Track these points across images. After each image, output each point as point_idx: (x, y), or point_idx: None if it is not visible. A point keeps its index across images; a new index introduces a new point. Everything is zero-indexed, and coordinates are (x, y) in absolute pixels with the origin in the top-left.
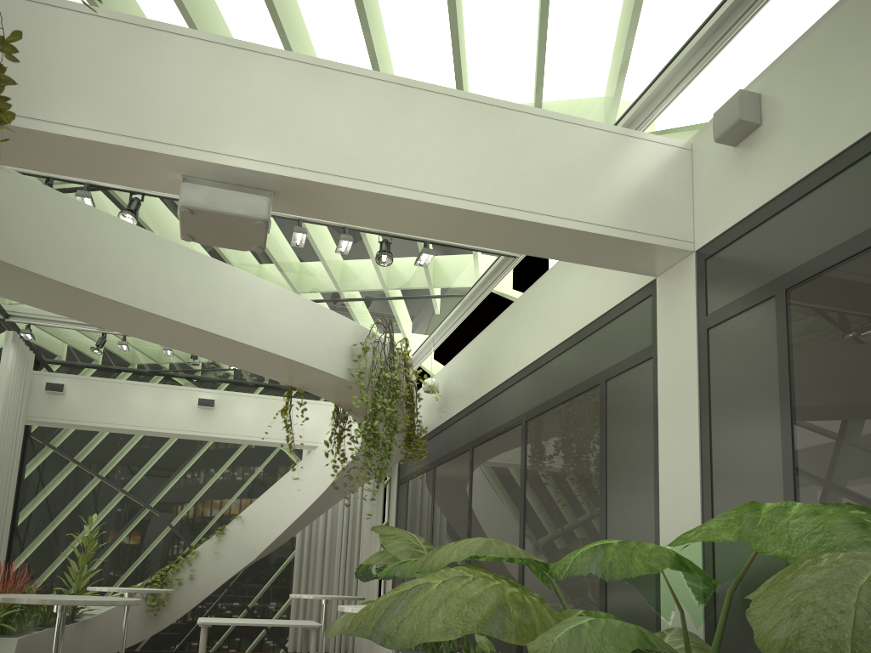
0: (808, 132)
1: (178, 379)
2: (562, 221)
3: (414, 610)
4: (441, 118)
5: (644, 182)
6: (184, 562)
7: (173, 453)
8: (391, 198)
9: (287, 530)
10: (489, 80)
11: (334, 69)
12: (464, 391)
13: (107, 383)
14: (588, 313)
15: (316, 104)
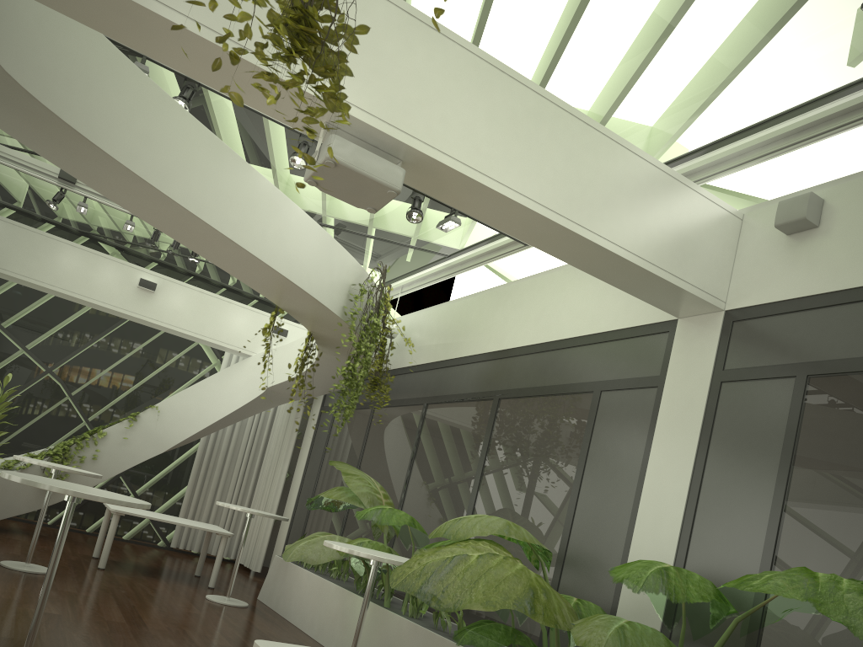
0: (862, 252)
1: (108, 247)
2: (635, 258)
3: (457, 578)
4: (562, 135)
5: (702, 239)
6: (89, 440)
7: (88, 323)
8: (506, 199)
9: (201, 431)
10: (581, 93)
11: (485, 60)
12: (428, 347)
13: (44, 237)
14: (594, 324)
15: (464, 90)
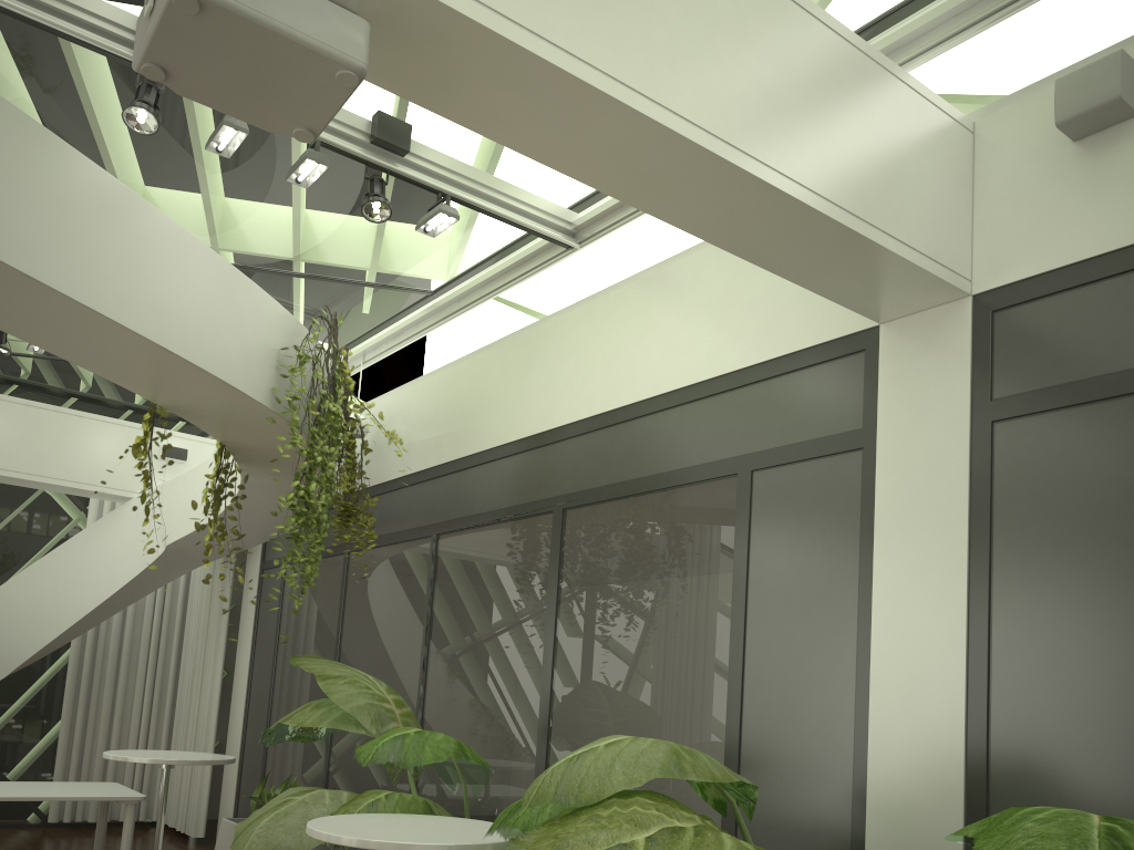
0: None
1: None
2: (828, 206)
3: None
4: None
5: (922, 168)
6: None
7: None
8: (587, 92)
9: (67, 632)
10: None
11: None
12: (423, 443)
13: None
14: (717, 359)
15: None
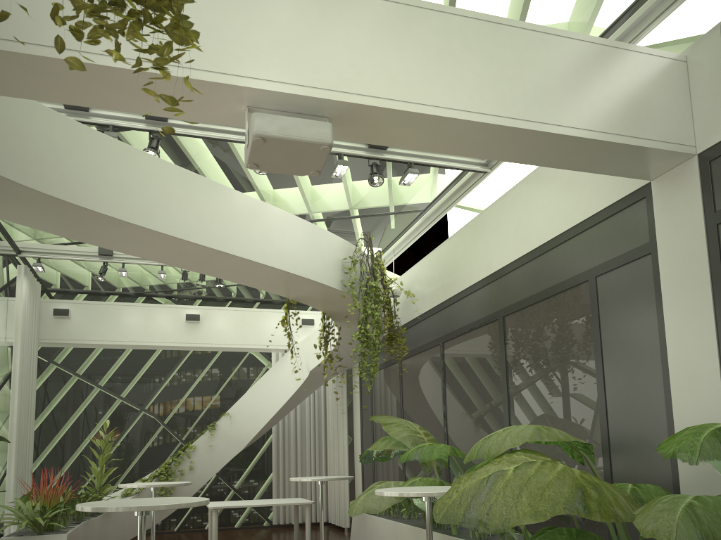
0: None
1: (159, 299)
2: (585, 132)
3: (499, 497)
4: (474, 41)
5: (650, 93)
6: (183, 455)
7: (161, 363)
8: (437, 118)
9: (268, 423)
10: (487, 8)
11: None
12: (429, 294)
13: (106, 305)
14: (570, 218)
15: (365, 32)
